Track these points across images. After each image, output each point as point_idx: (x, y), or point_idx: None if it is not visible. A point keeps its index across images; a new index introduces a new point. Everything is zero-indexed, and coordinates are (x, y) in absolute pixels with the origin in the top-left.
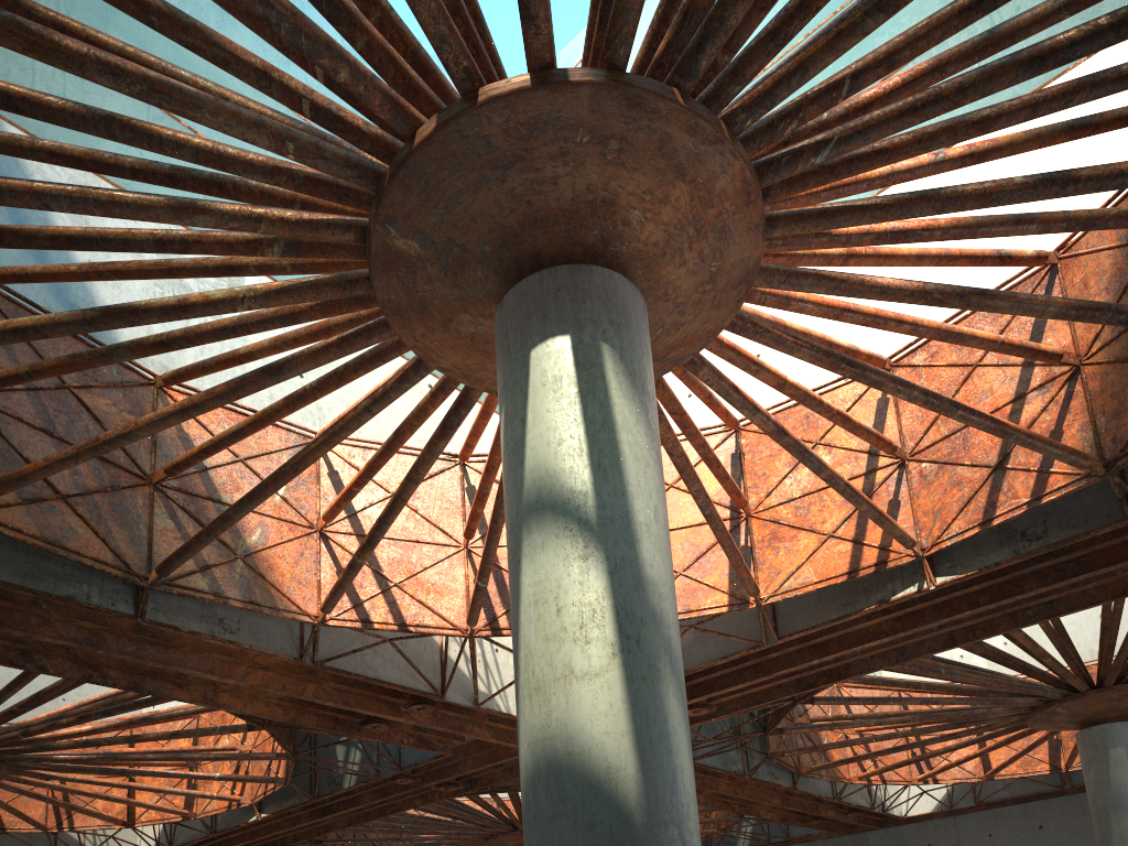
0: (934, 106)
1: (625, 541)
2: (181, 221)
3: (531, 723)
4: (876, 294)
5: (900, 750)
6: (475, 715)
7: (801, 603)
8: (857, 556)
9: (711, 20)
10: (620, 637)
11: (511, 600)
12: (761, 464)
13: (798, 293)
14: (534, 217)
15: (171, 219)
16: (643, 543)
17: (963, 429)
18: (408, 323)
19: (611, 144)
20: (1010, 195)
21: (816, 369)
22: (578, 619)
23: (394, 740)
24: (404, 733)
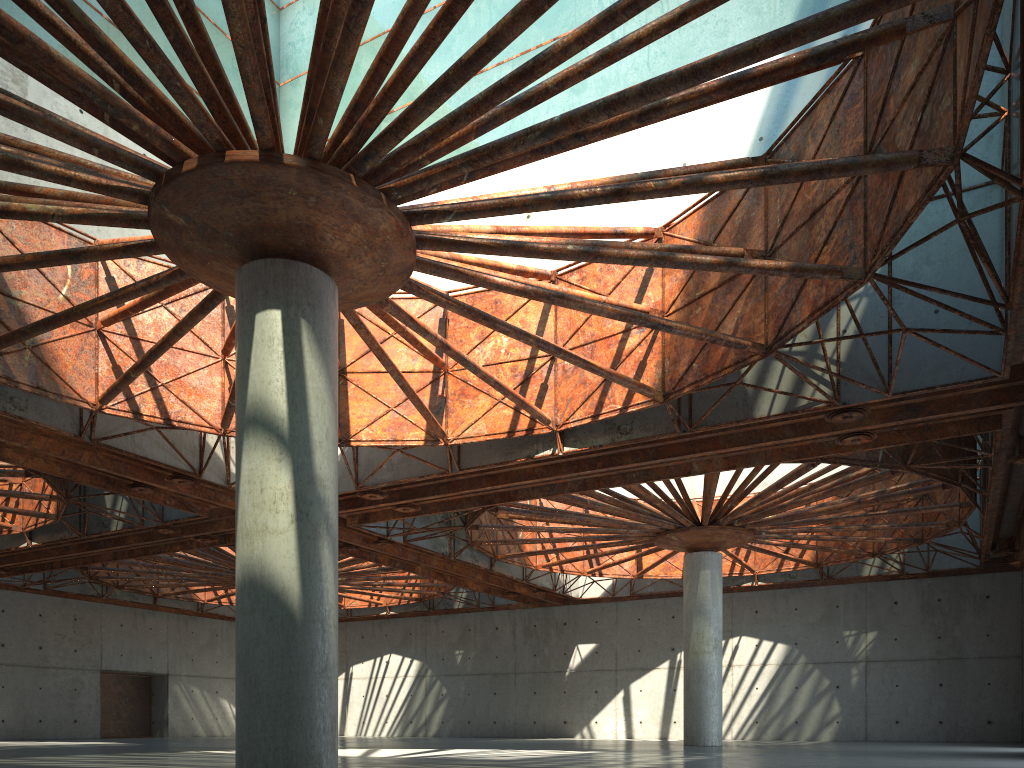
0: (510, 210)
1: (305, 452)
2: (11, 171)
3: (242, 554)
4: (494, 288)
5: (569, 551)
6: (228, 489)
7: (478, 446)
8: (515, 421)
9: (371, 148)
10: (297, 511)
11: (236, 474)
12: (460, 332)
13: (454, 264)
14: (262, 226)
15: (4, 169)
16: (317, 454)
17: (592, 343)
18: (176, 255)
19: (311, 199)
20: (565, 256)
21: (510, 261)
22: (273, 497)
23: (158, 501)
24: (167, 495)
